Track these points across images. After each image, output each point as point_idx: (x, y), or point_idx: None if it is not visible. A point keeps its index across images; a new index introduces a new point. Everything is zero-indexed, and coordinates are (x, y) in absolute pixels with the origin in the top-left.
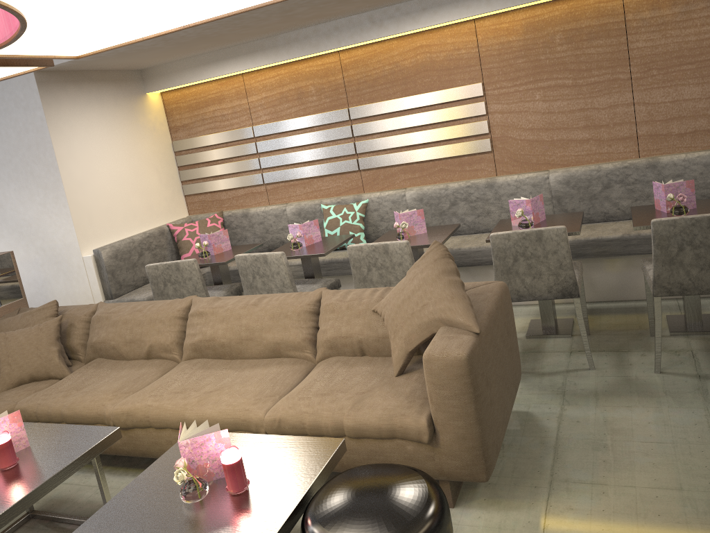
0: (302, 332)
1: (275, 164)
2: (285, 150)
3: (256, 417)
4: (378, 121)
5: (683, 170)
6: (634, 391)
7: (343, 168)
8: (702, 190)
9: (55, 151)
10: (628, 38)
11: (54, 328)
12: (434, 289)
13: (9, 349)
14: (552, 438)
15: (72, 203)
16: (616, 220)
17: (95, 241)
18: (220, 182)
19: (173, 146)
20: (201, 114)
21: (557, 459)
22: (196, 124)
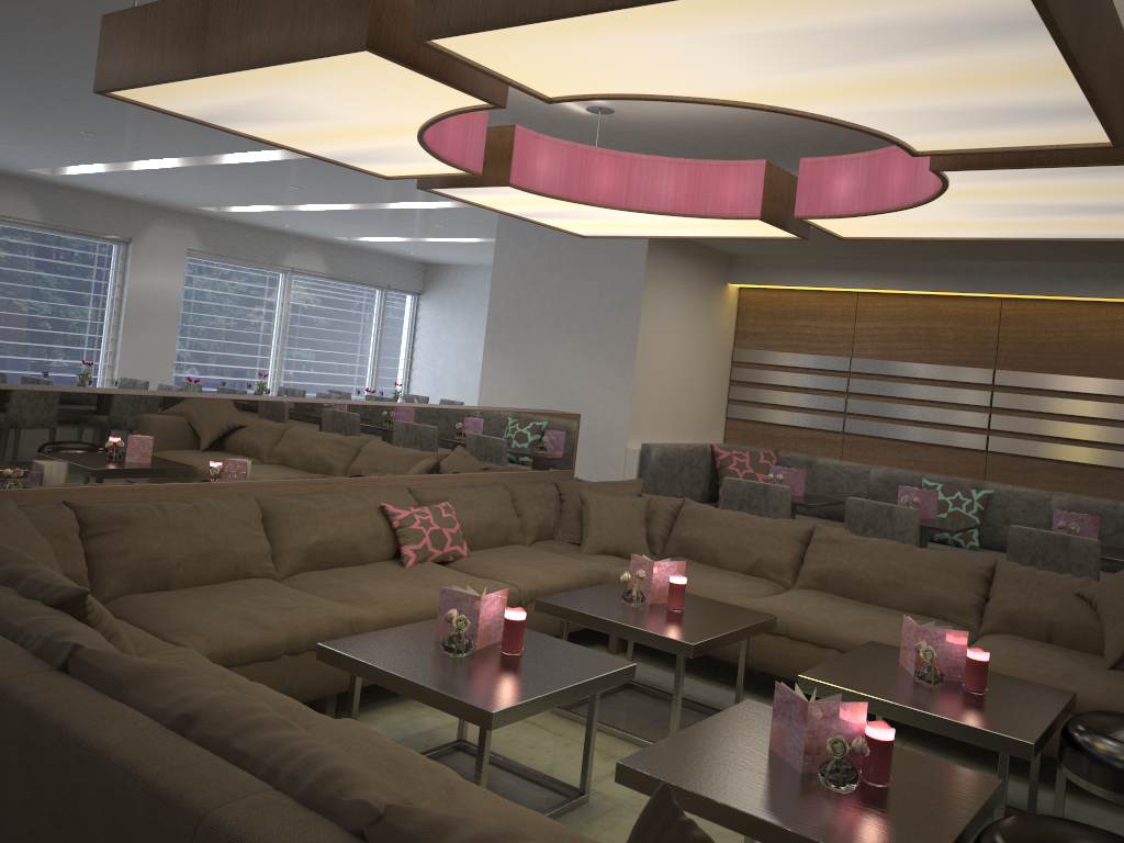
0: (969, 595)
1: (867, 411)
2: (886, 399)
3: None
4: (1034, 396)
5: None
6: None
7: (963, 442)
8: None
9: (640, 320)
10: None
11: (644, 507)
12: None
13: (601, 512)
14: None
15: (636, 383)
16: None
17: (640, 435)
18: (781, 414)
19: (733, 353)
20: (784, 325)
21: None
22: (773, 336)
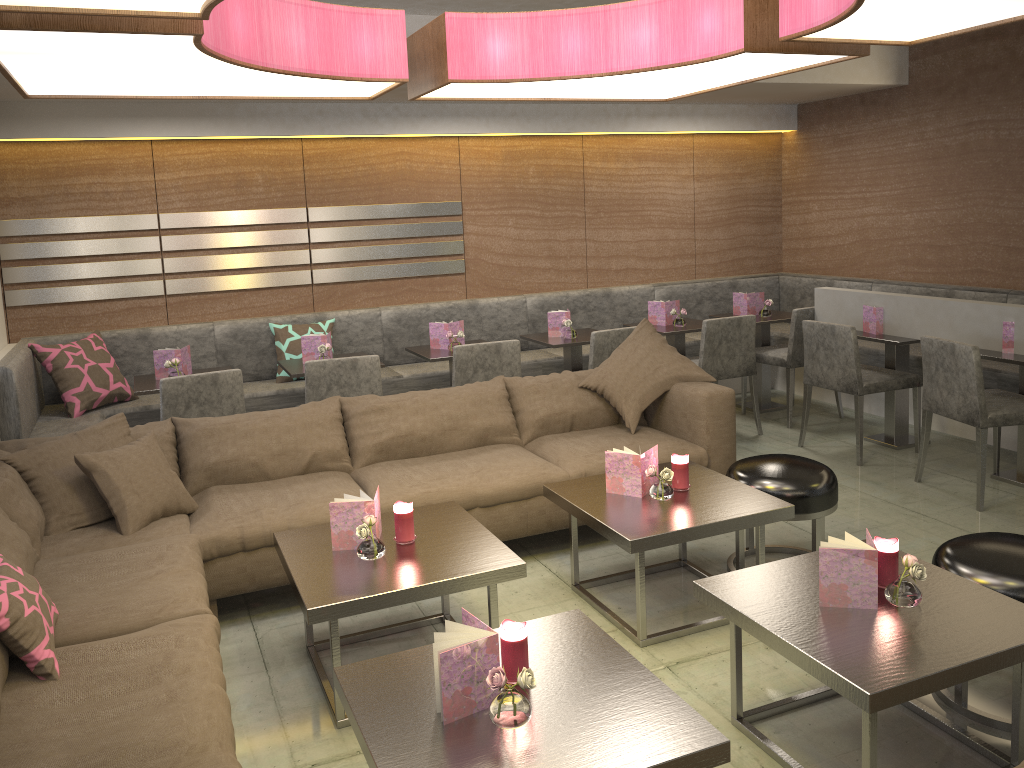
0: (509, 416)
1: (189, 268)
2: (206, 252)
3: (559, 476)
4: (344, 227)
5: (628, 300)
6: None
7: (291, 280)
8: (639, 318)
9: None
10: (585, 182)
11: (159, 446)
12: (663, 354)
13: (127, 472)
14: None
15: None
16: None
17: None
18: (84, 290)
19: None
20: (64, 185)
21: None
22: (52, 199)
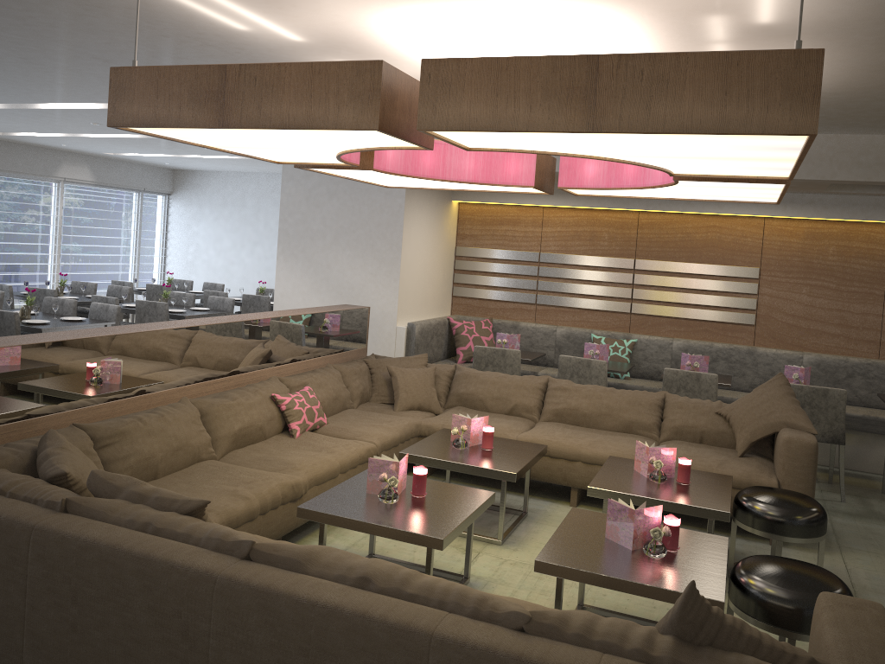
0: (652, 418)
1: (552, 289)
2: (564, 280)
3: None
4: (660, 276)
5: None
6: (880, 518)
7: (616, 307)
8: None
9: (403, 234)
10: None
11: (433, 374)
12: (780, 402)
13: (406, 380)
14: (829, 529)
15: (401, 280)
16: (852, 405)
17: (404, 316)
18: (492, 292)
19: (456, 250)
20: (492, 230)
21: (838, 538)
22: (485, 237)
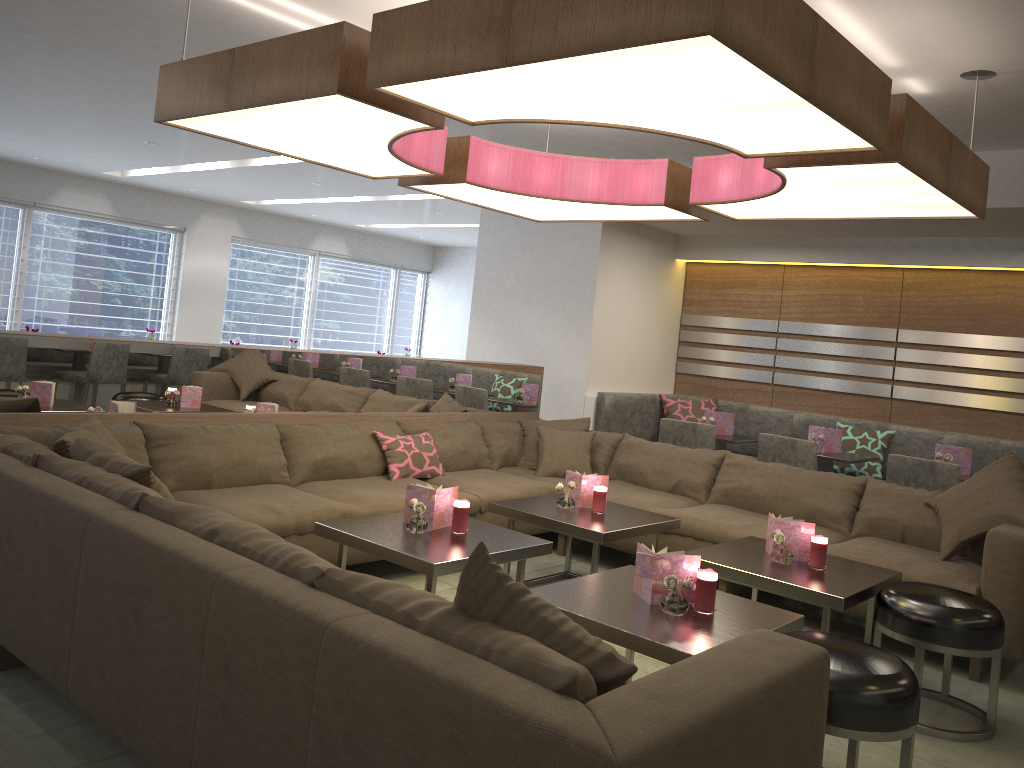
0: (842, 506)
1: (792, 366)
2: (808, 355)
3: None
4: (930, 351)
5: None
6: None
7: (872, 390)
8: None
9: (596, 290)
10: None
11: (589, 440)
12: (1003, 490)
13: (553, 443)
14: None
15: (593, 342)
16: None
17: (597, 386)
18: (721, 369)
19: (681, 318)
20: (724, 294)
21: None
22: (715, 303)
